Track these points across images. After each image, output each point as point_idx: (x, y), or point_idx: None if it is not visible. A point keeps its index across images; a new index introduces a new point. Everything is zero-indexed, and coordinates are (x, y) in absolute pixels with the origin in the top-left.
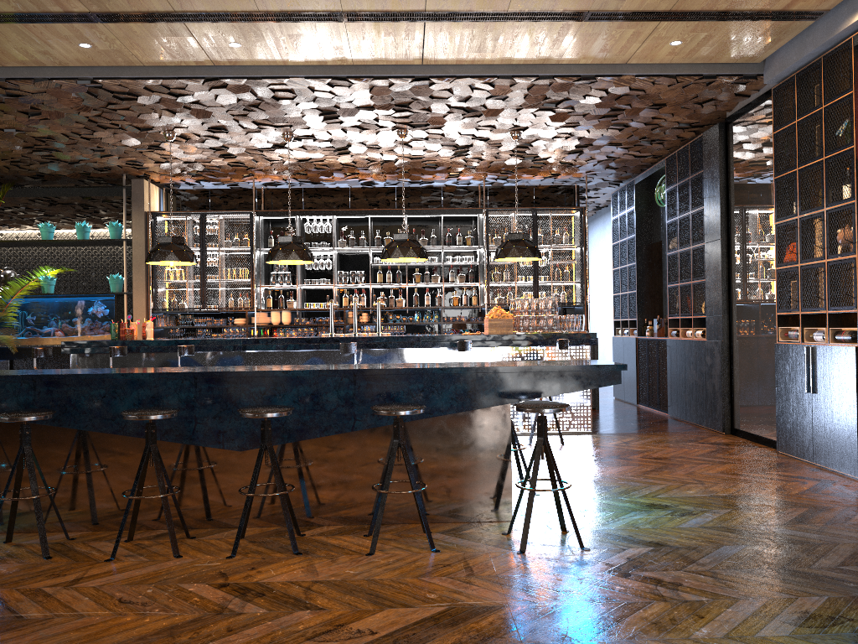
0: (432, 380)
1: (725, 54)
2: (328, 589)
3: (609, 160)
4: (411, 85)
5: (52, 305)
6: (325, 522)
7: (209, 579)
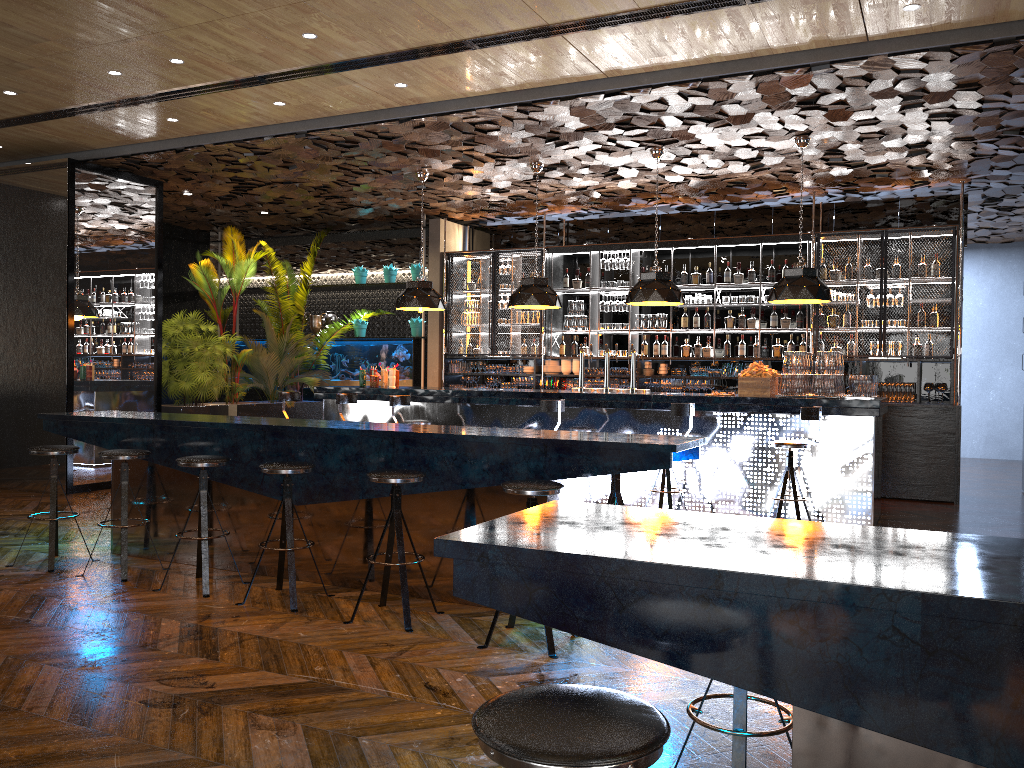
0: (465, 448)
1: (1008, 8)
2: (255, 644)
3: (984, 159)
4: (612, 102)
5: (360, 349)
6: (367, 587)
7: (190, 619)
